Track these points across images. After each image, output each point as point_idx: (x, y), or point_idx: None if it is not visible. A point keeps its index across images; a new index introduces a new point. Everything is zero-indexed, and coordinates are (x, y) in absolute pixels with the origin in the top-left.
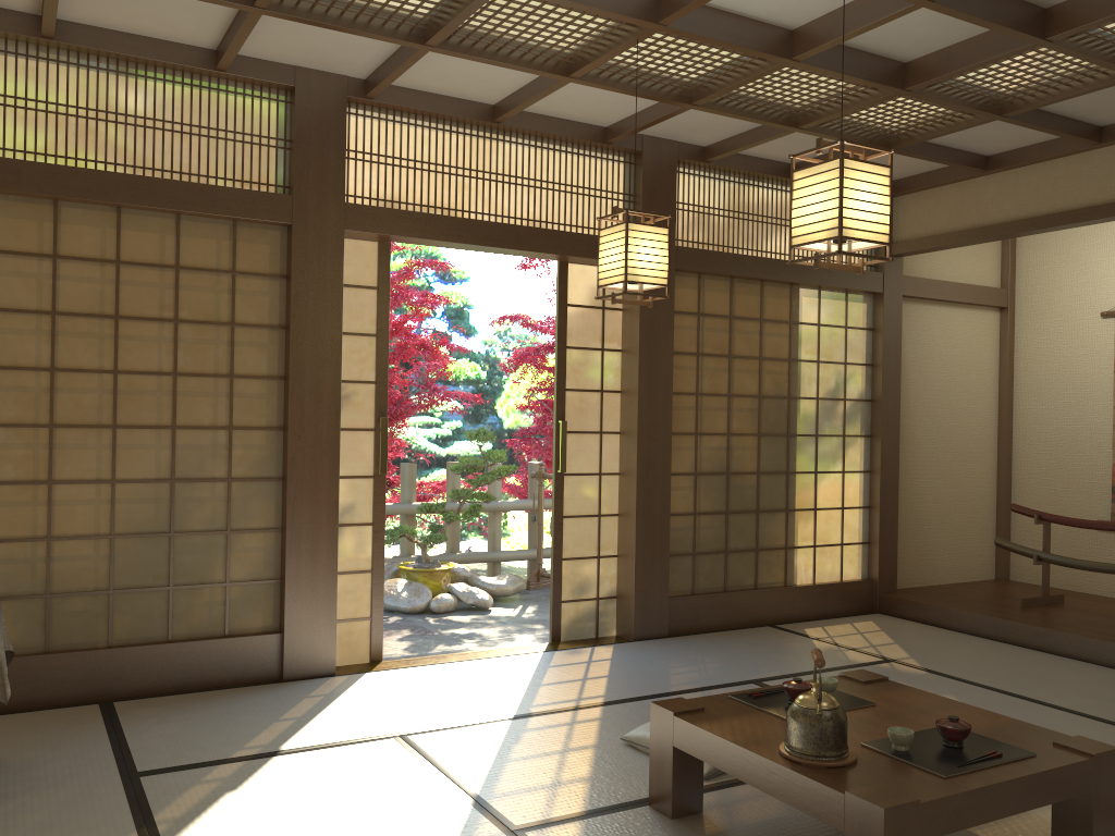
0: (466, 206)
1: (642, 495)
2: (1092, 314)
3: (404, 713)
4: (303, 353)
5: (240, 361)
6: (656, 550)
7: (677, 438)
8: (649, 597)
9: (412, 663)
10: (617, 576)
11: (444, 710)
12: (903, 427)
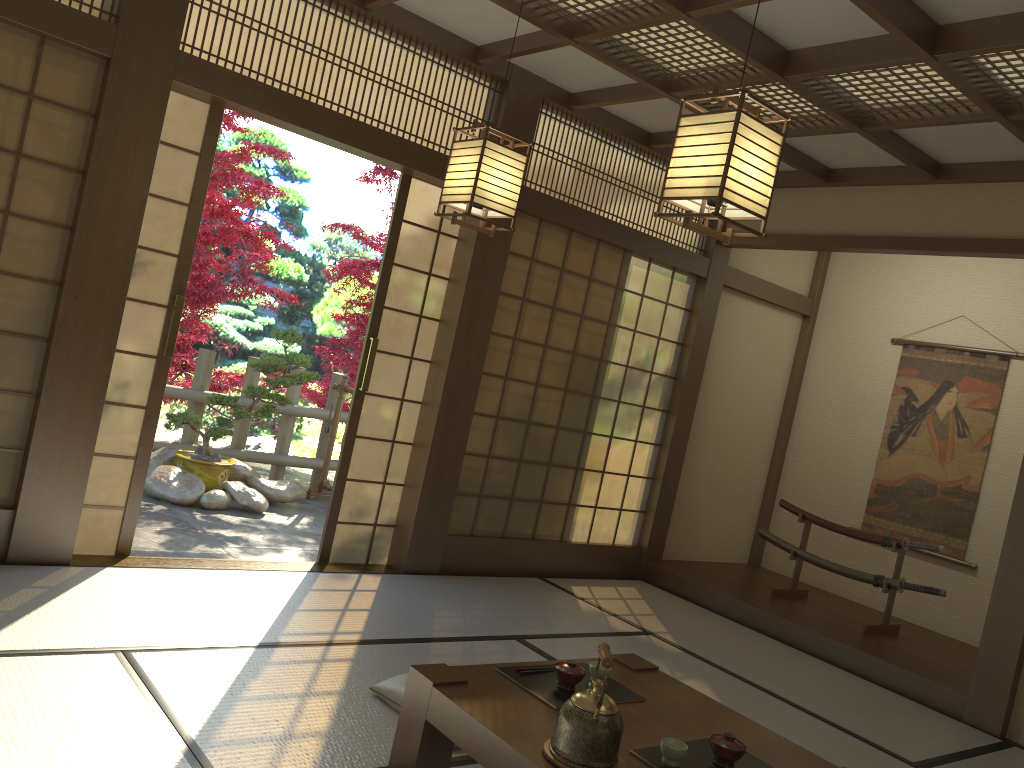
0: (315, 90)
1: (441, 429)
2: (884, 338)
3: (136, 623)
4: (98, 205)
5: (20, 198)
6: (443, 486)
7: (487, 378)
8: (428, 532)
9: (162, 563)
10: (400, 505)
11: (183, 625)
12: (698, 408)
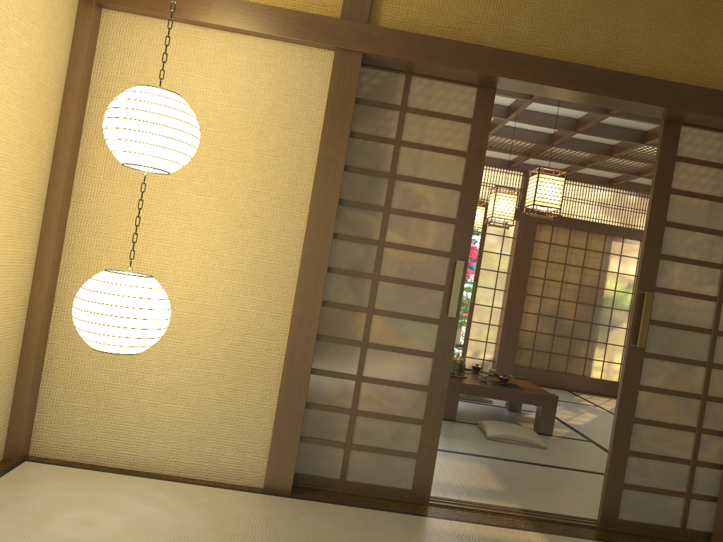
0: None
1: (507, 318)
2: None
3: None
4: None
5: None
6: (510, 343)
7: (531, 297)
8: (504, 362)
9: None
10: (494, 352)
11: None
12: None
